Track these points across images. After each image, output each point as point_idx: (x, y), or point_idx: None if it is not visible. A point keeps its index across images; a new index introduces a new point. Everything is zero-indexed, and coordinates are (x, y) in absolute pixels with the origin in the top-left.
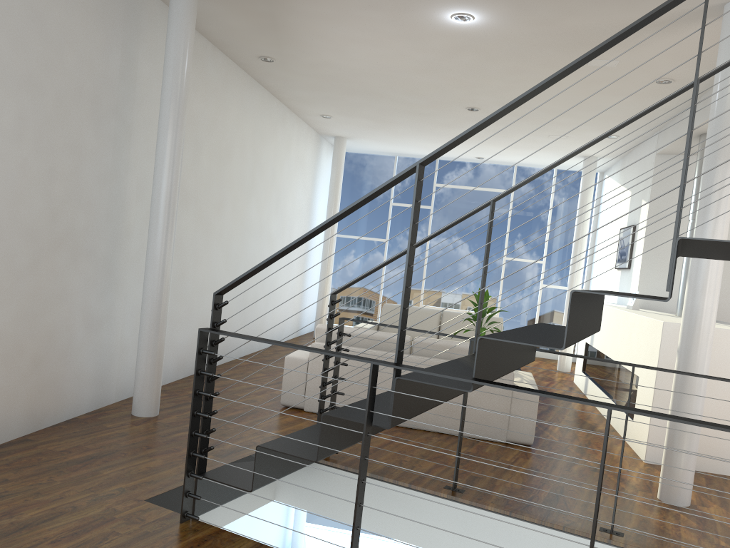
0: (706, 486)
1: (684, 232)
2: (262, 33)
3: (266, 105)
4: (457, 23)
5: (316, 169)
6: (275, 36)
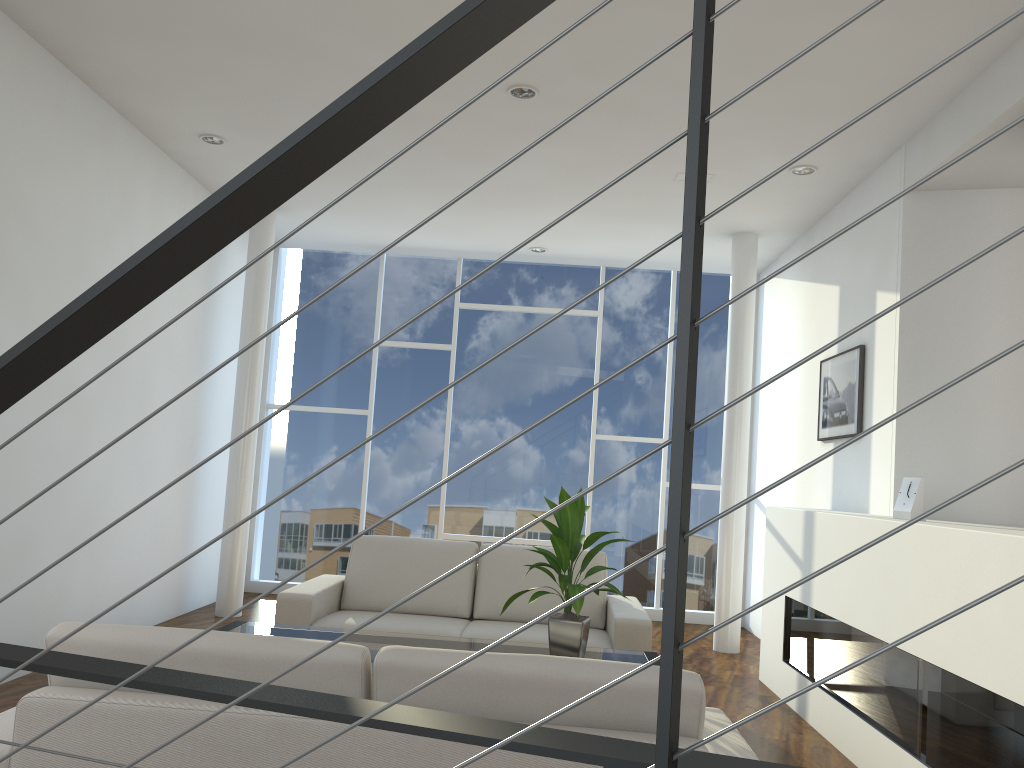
0: None
1: (981, 348)
2: None
3: (41, 82)
4: None
5: (213, 269)
6: None
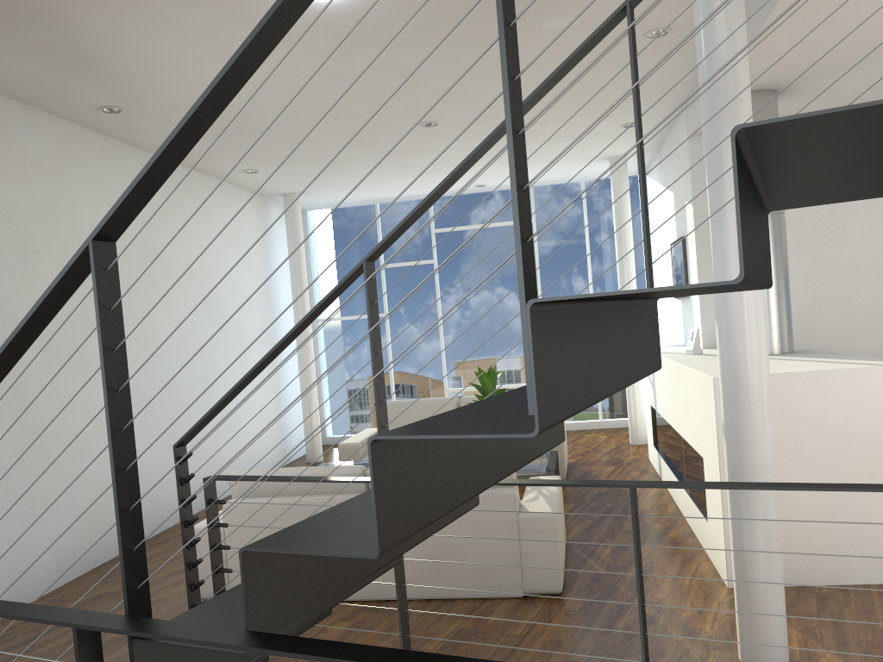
0: (818, 614)
1: None
2: (74, 74)
3: None
4: (323, 3)
5: (266, 241)
6: (93, 74)
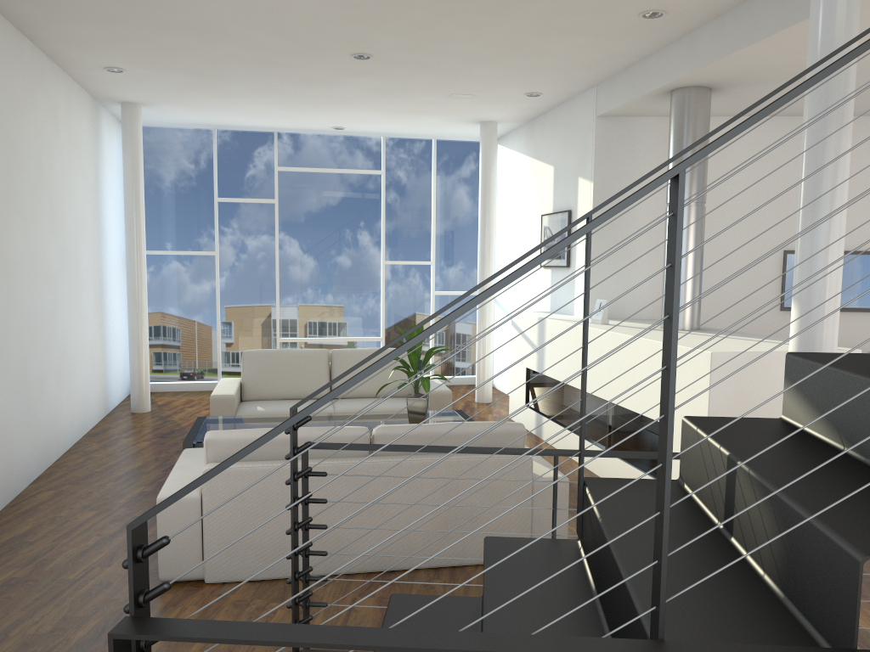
0: None
1: (638, 216)
2: None
3: (12, 50)
4: None
5: (98, 155)
6: None
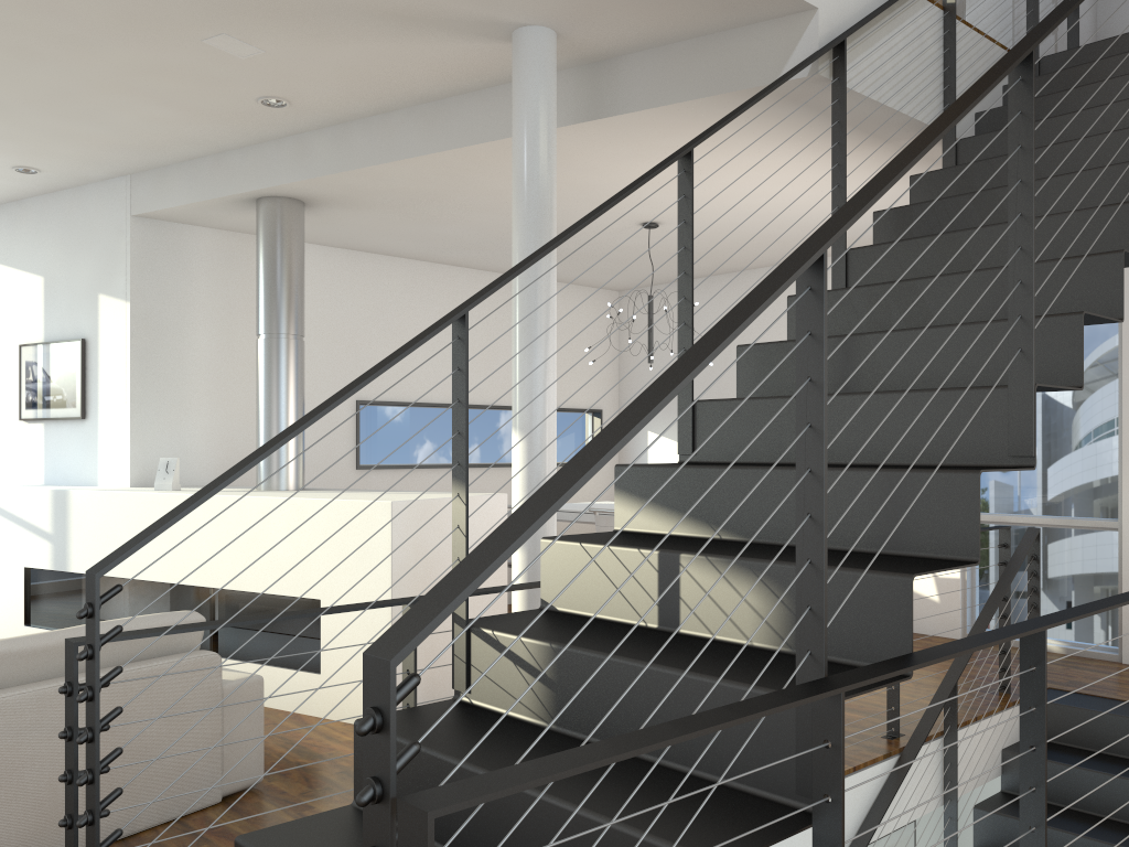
0: None
1: (192, 351)
2: None
3: None
4: None
5: None
6: None
